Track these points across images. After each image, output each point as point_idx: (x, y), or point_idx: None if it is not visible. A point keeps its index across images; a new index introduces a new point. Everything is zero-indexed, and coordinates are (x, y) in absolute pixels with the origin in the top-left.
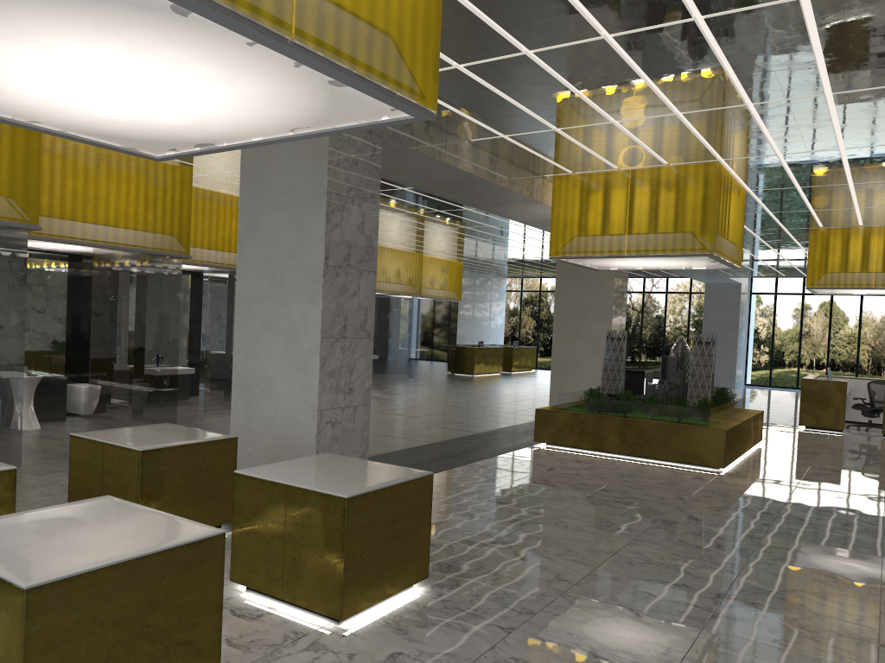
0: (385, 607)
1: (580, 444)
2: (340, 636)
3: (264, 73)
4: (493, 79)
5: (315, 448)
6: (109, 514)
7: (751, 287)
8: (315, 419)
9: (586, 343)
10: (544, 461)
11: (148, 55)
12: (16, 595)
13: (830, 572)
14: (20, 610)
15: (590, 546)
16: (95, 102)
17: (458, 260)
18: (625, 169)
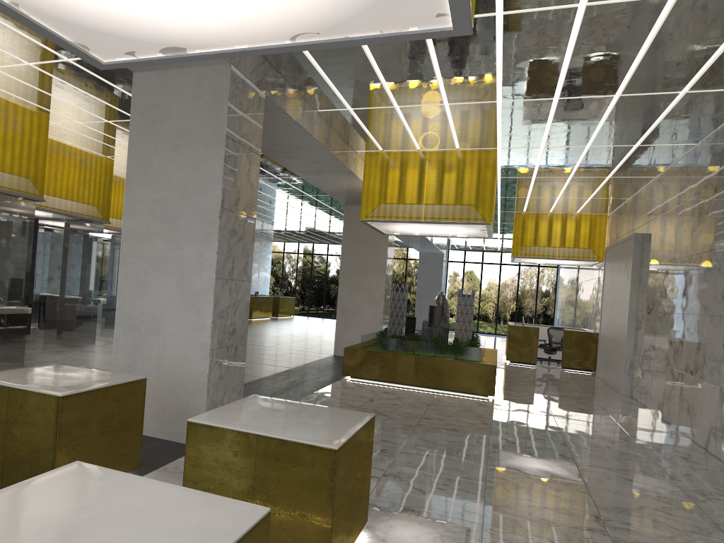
0: None
1: (381, 377)
2: None
3: None
4: (376, 48)
5: (207, 387)
6: (105, 493)
7: (448, 257)
8: (207, 359)
9: (365, 293)
10: (361, 393)
11: None
12: None
13: (647, 487)
14: None
15: (461, 473)
16: None
17: None
18: (424, 150)
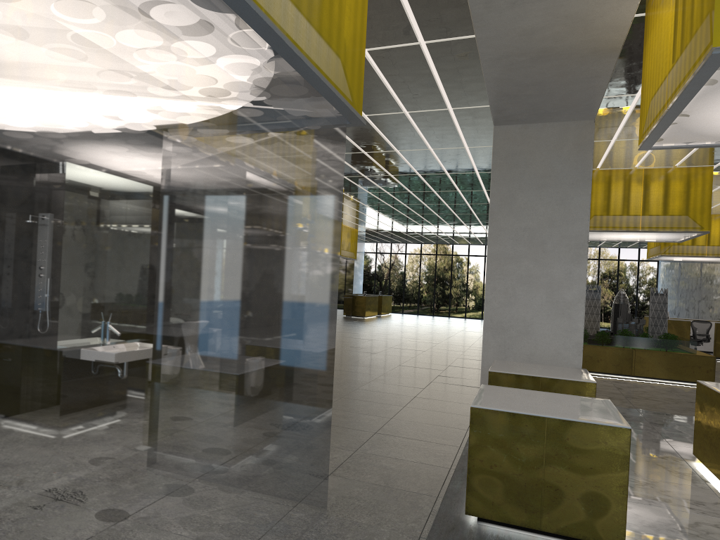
0: None
1: (598, 369)
2: None
3: None
4: None
5: None
6: None
7: None
8: (579, 355)
9: None
10: (598, 382)
11: None
12: None
13: None
14: None
15: None
16: None
17: (358, 228)
18: (639, 168)
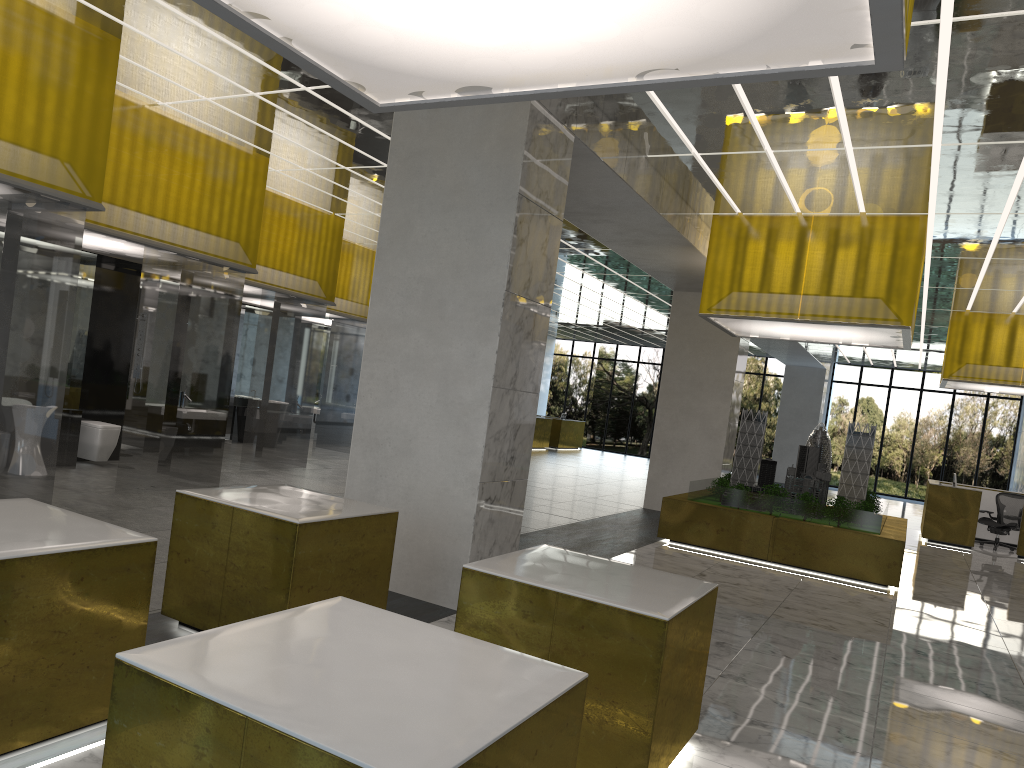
0: None
1: (716, 544)
2: None
3: None
4: None
5: (472, 532)
6: (383, 633)
7: (833, 374)
8: (474, 494)
9: (697, 422)
10: (686, 563)
11: None
12: None
13: None
14: None
15: (840, 687)
16: None
17: None
18: (806, 215)
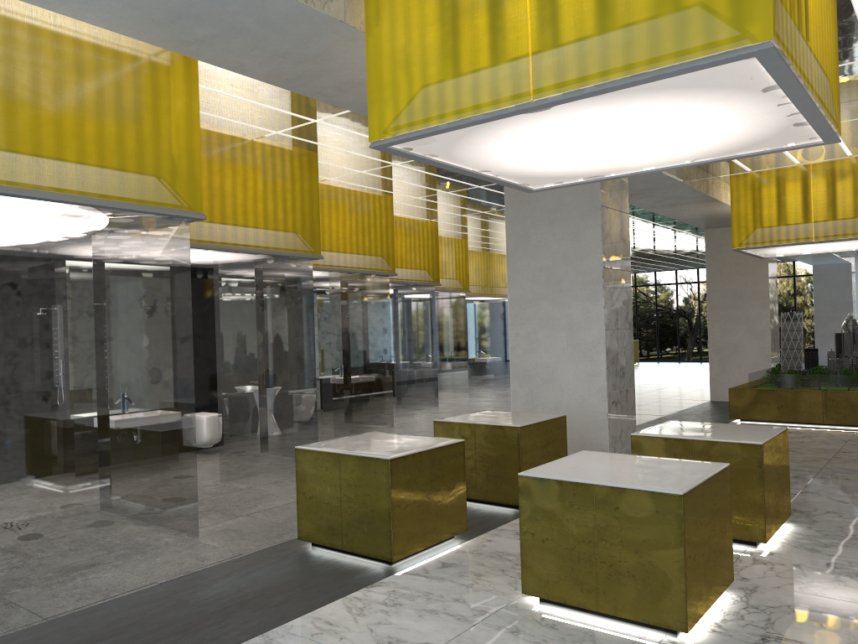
0: (775, 536)
1: (779, 417)
2: (768, 555)
3: (752, 122)
4: None
5: (608, 424)
6: (620, 459)
7: None
8: (604, 400)
9: (743, 327)
10: None
11: (682, 118)
12: (671, 500)
13: None
14: (676, 510)
15: None
16: (570, 153)
17: None
18: (805, 164)
